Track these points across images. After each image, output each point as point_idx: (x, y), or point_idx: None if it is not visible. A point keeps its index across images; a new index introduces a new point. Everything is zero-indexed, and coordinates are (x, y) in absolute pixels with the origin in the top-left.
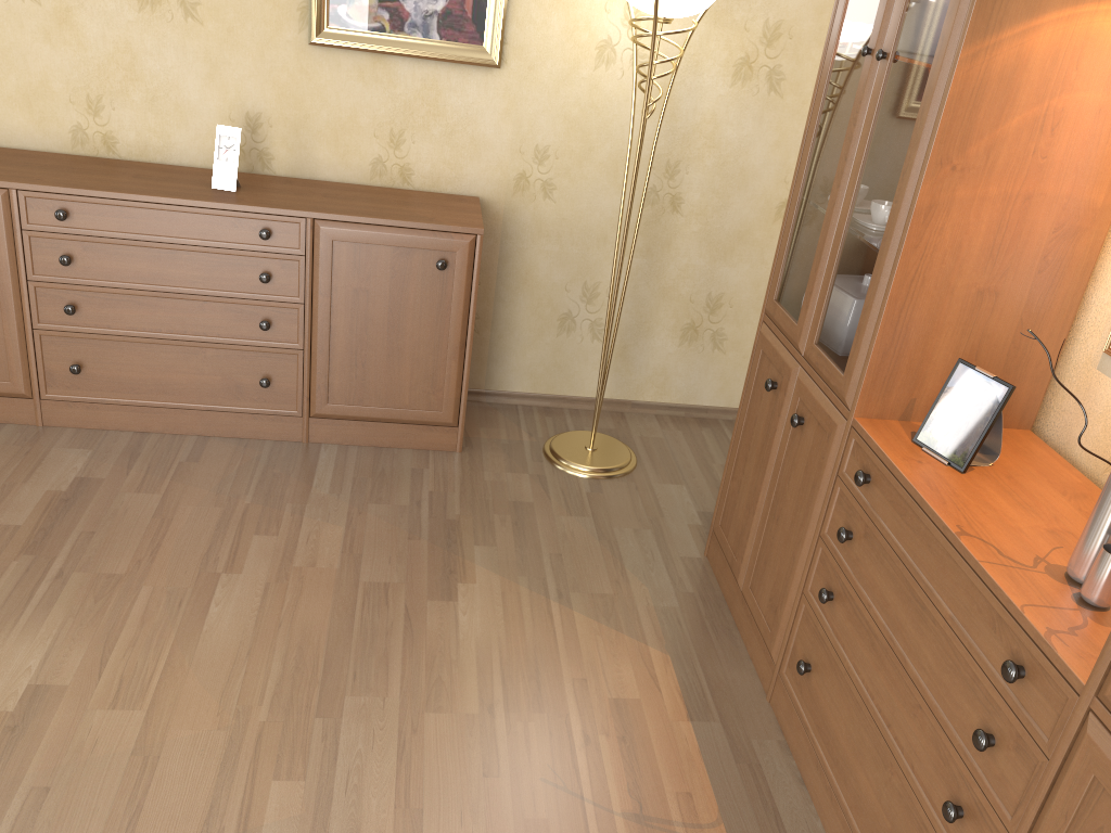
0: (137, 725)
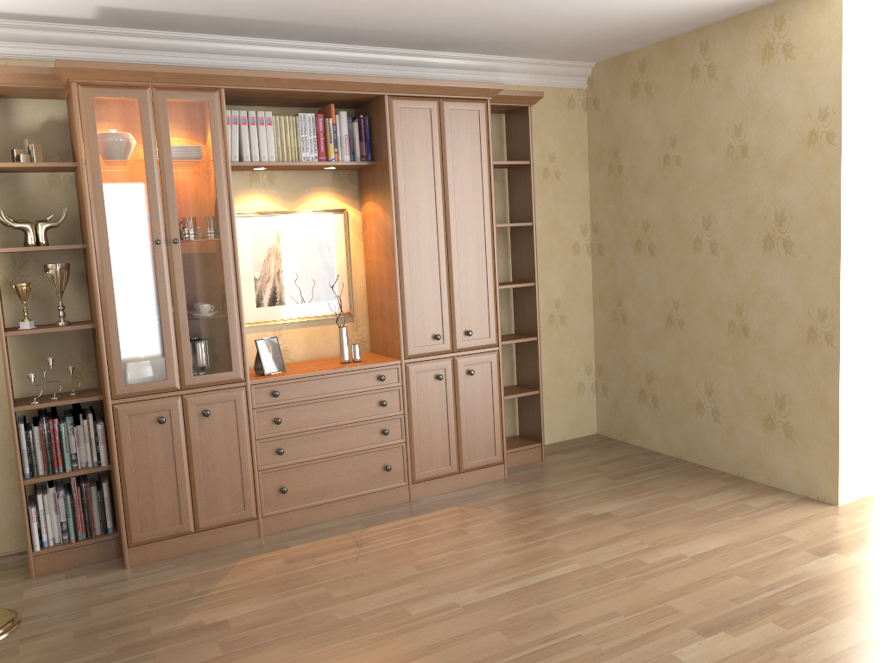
0: (413, 662)
